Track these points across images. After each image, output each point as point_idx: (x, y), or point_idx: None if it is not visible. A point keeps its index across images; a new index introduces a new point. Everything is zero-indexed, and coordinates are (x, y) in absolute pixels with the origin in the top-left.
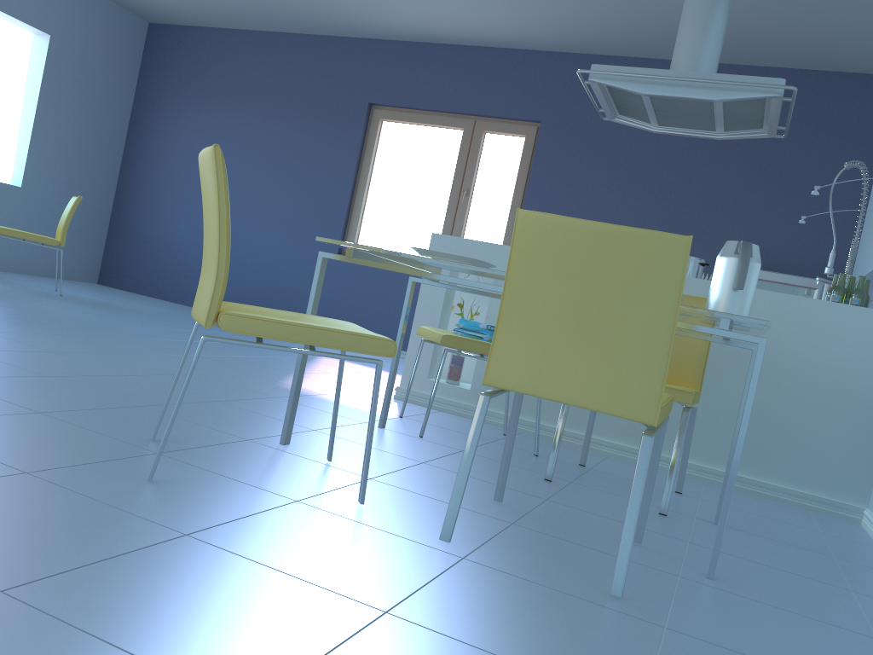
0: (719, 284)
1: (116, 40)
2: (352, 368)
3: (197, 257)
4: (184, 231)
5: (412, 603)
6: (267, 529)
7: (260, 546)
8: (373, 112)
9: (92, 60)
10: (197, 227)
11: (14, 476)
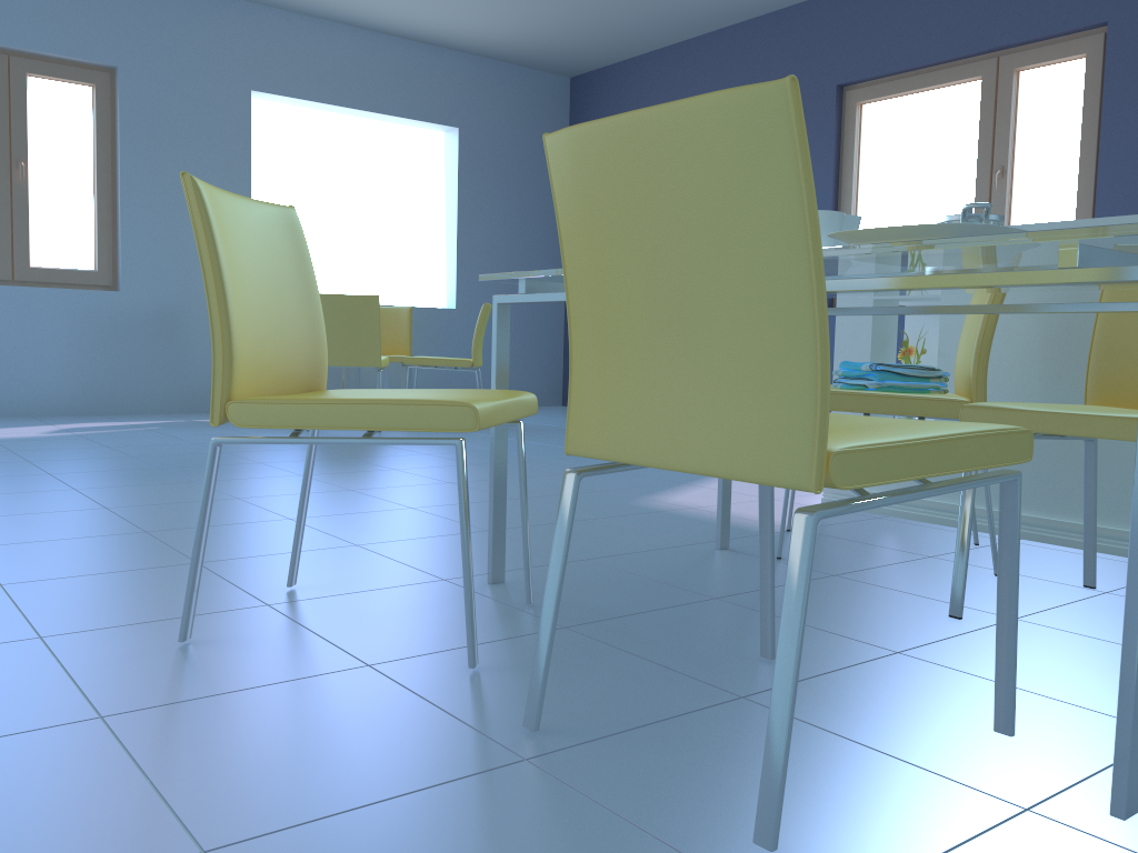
0: None
1: (534, 111)
2: None
3: None
4: None
5: (281, 838)
6: (242, 708)
7: (184, 734)
8: (846, 96)
9: (510, 143)
10: None
11: (17, 642)
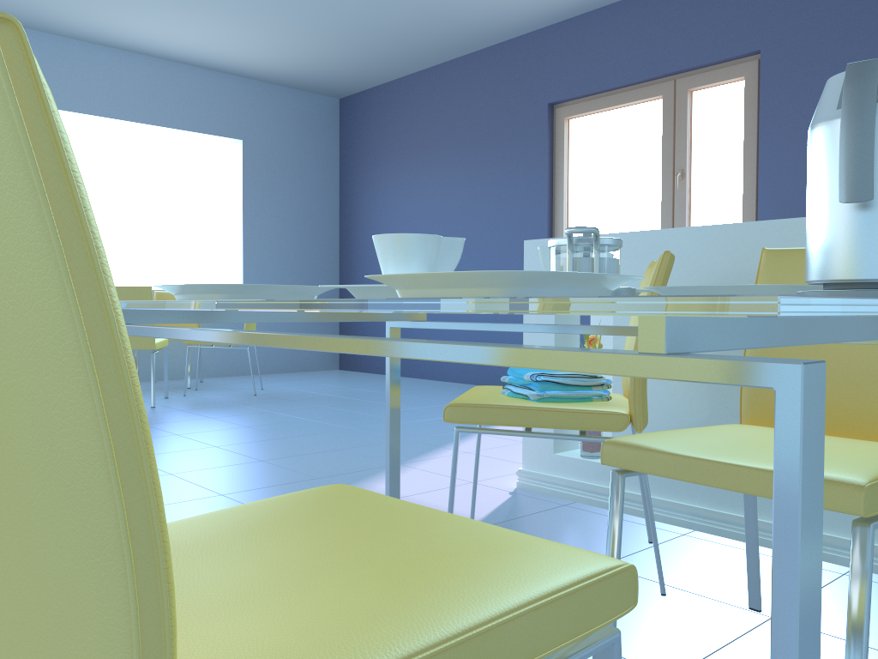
0: (815, 202)
1: (309, 126)
2: None
3: None
4: None
5: None
6: None
7: None
8: (556, 112)
9: (288, 152)
10: None
11: None
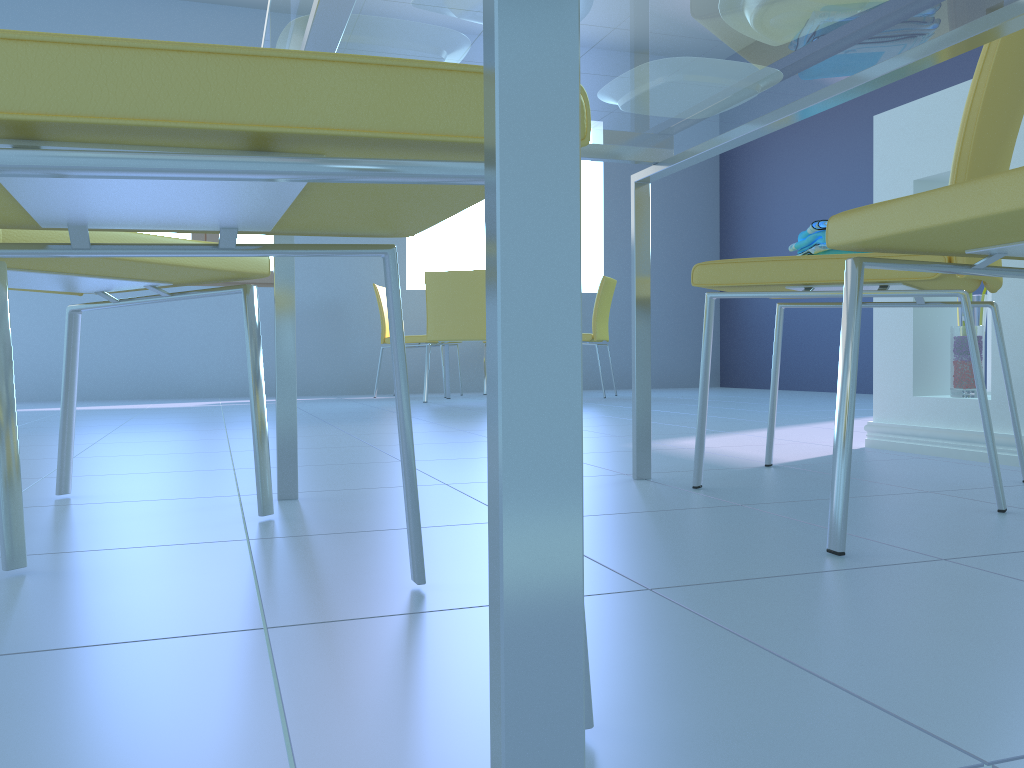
0: None
1: None
2: None
3: (809, 323)
4: None
5: None
6: None
7: None
8: None
9: None
10: None
11: None
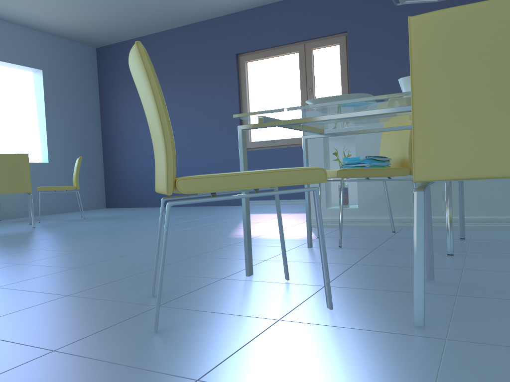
0: None
1: (80, 63)
2: (271, 216)
3: None
4: (147, 163)
5: None
6: (265, 354)
7: (267, 375)
8: (240, 58)
9: (69, 78)
10: (154, 159)
11: (43, 356)
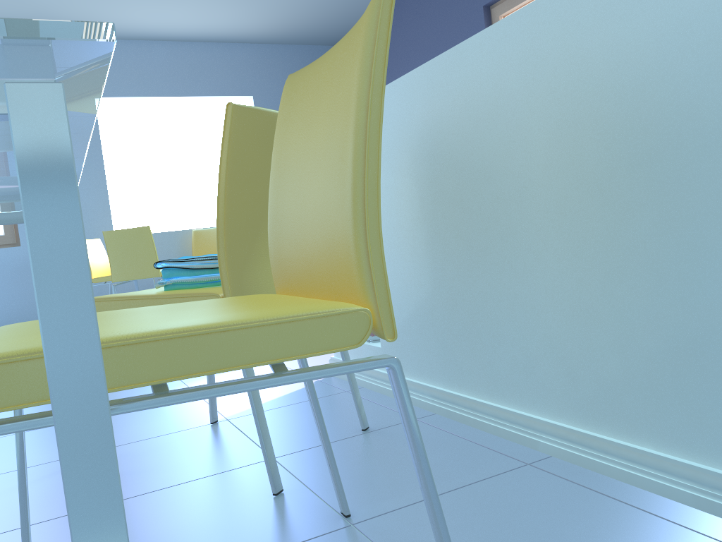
0: None
1: None
2: None
3: None
4: None
5: None
6: None
7: None
8: (491, 13)
9: None
10: None
11: None
